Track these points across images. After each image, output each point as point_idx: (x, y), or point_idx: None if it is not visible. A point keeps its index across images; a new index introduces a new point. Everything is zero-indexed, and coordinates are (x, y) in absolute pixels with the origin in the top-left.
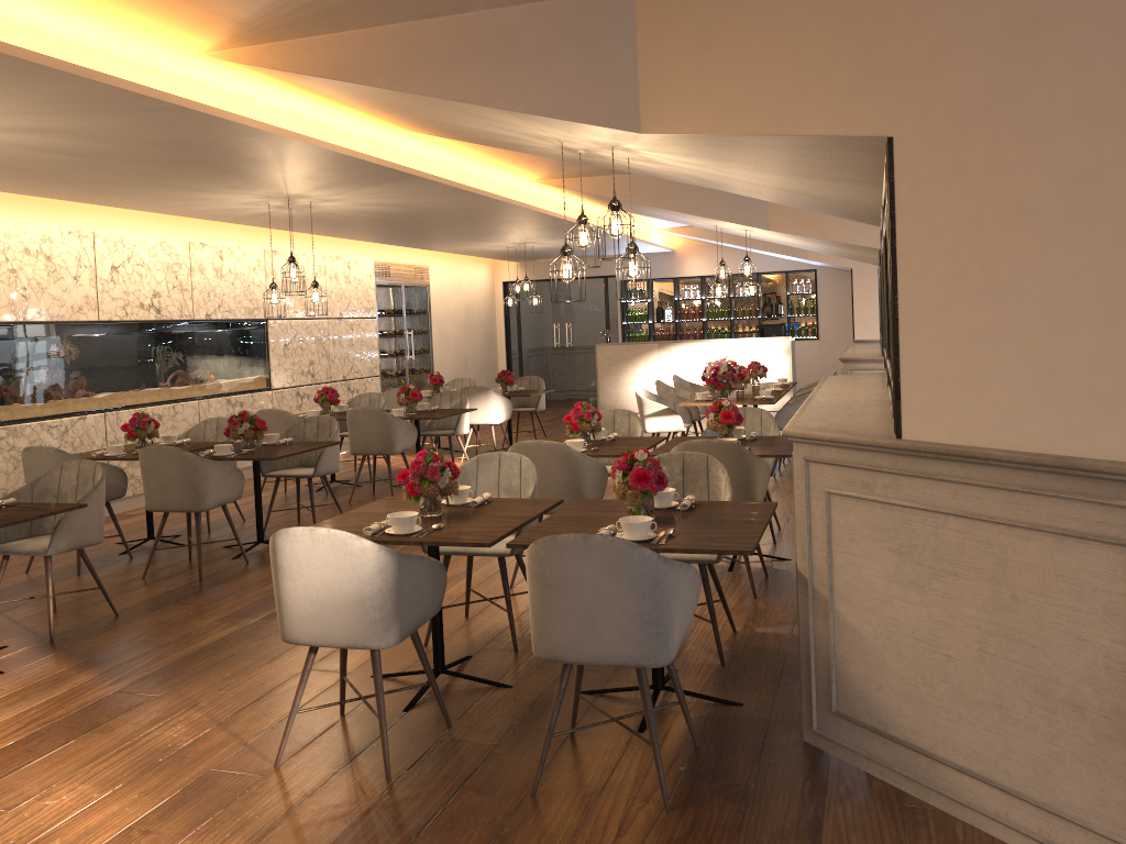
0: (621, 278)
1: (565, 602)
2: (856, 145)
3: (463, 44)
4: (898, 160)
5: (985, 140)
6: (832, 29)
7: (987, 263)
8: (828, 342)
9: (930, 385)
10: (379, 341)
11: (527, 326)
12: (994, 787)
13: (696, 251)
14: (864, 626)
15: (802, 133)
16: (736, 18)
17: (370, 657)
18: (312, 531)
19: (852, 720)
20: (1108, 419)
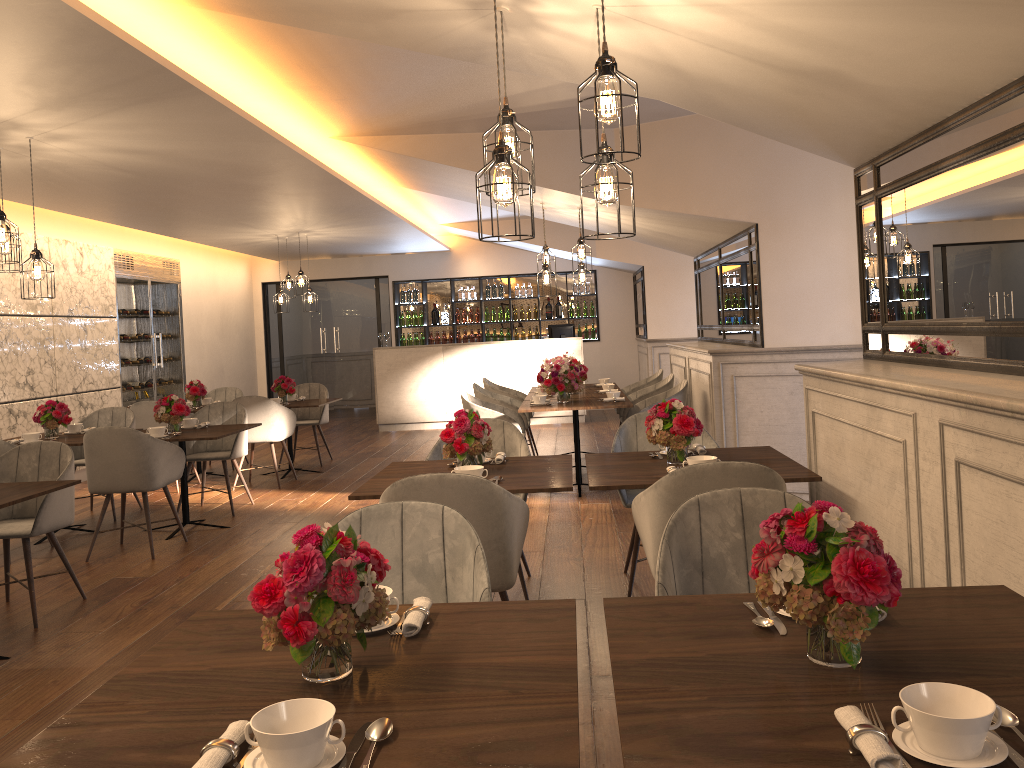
0: (394, 279)
1: None
2: None
3: None
4: None
5: None
6: None
7: None
8: (609, 343)
9: None
10: (120, 345)
11: (289, 331)
12: None
13: (474, 250)
14: None
15: None
16: None
17: None
18: None
19: None
20: None
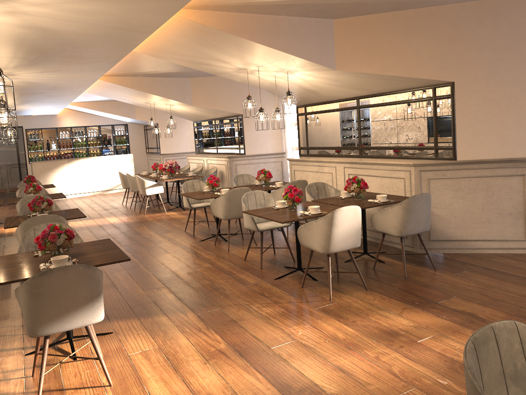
0: (26, 128)
1: (414, 216)
2: (427, 82)
3: (278, 27)
4: (456, 88)
5: (484, 85)
6: (431, 50)
7: (485, 114)
8: (135, 156)
9: (466, 145)
10: None
11: None
12: (486, 241)
13: (68, 114)
14: (442, 213)
15: (418, 77)
16: (388, 39)
17: (254, 277)
18: (348, 207)
19: (438, 240)
20: (518, 148)
